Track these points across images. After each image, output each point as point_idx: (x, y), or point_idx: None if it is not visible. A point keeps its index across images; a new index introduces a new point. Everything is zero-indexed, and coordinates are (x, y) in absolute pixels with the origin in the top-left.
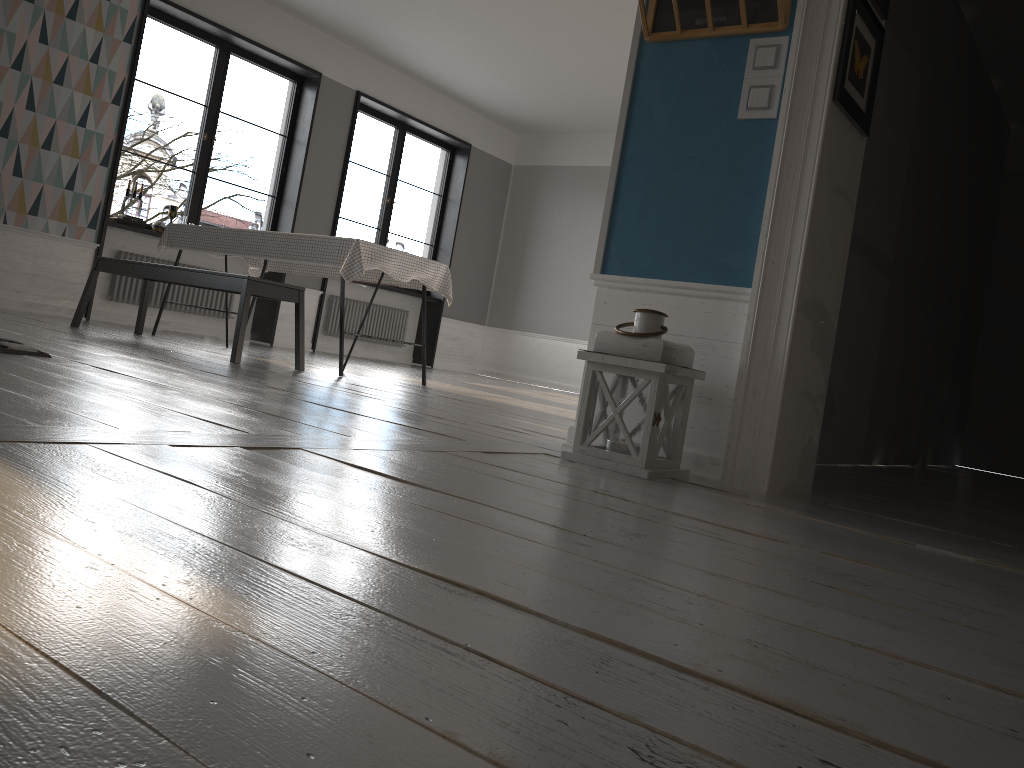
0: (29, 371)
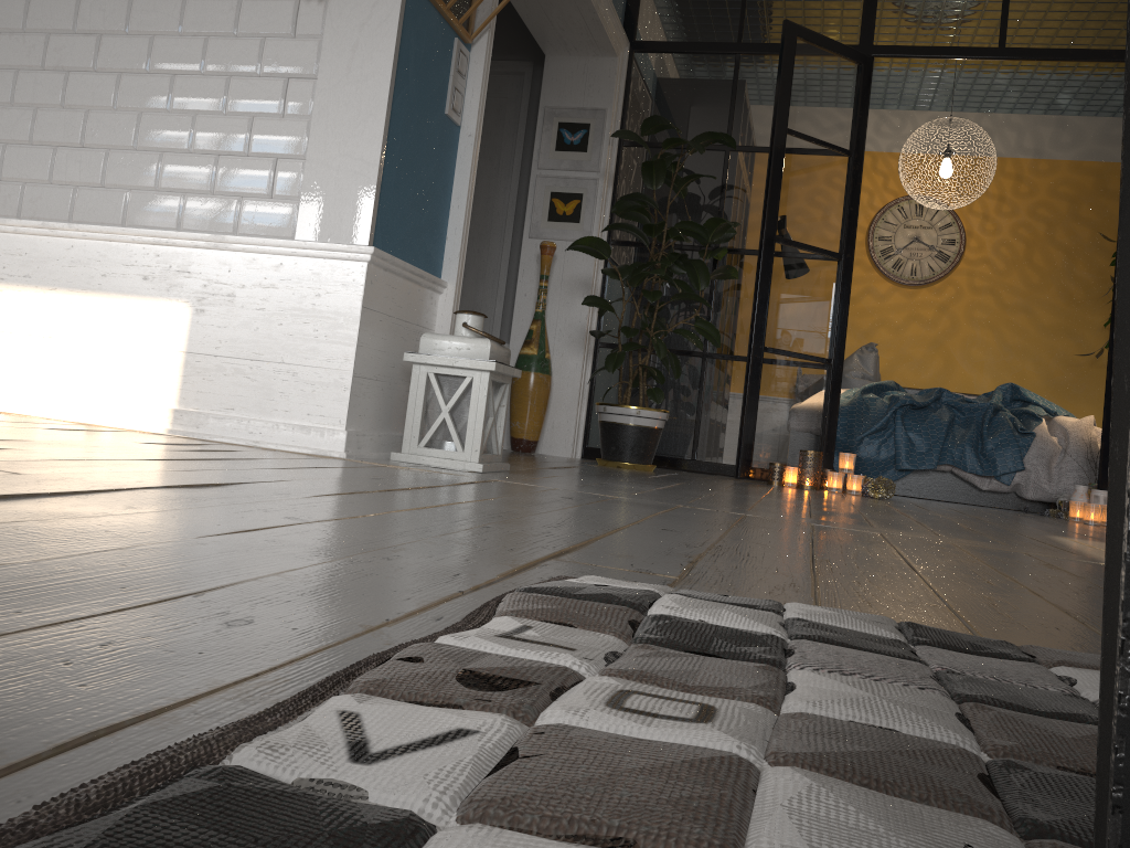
0: (855, 571)
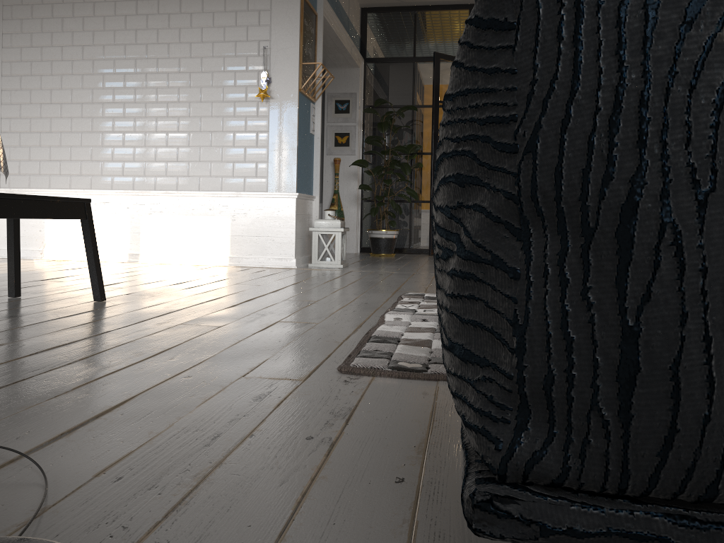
0: None
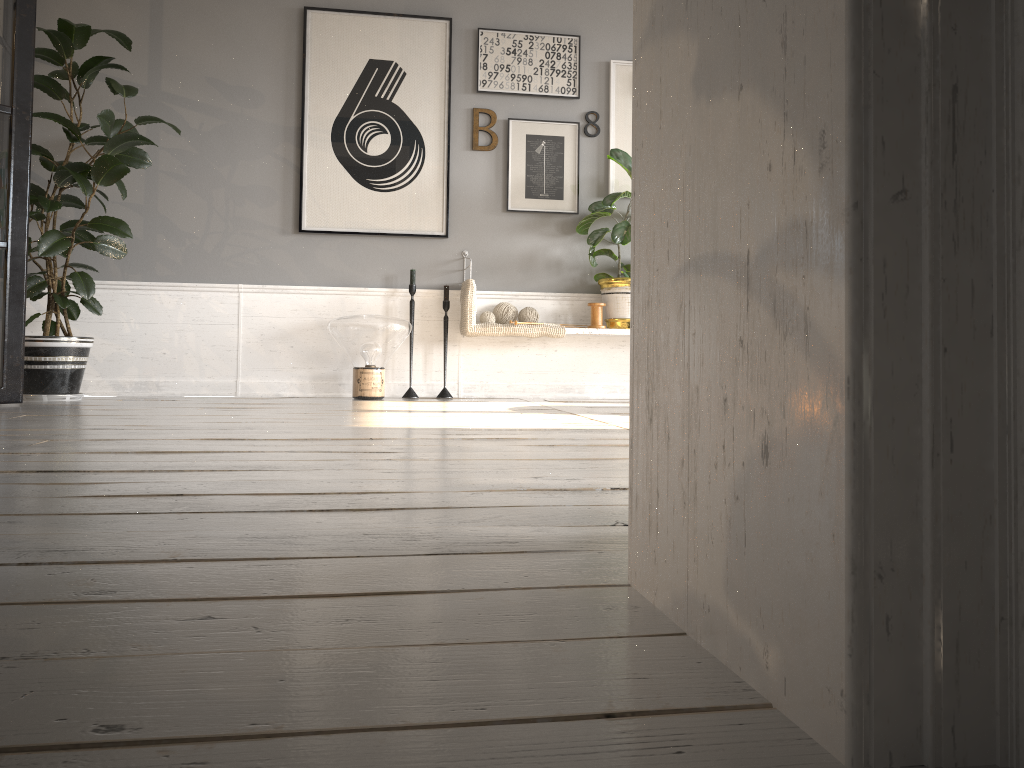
0: None
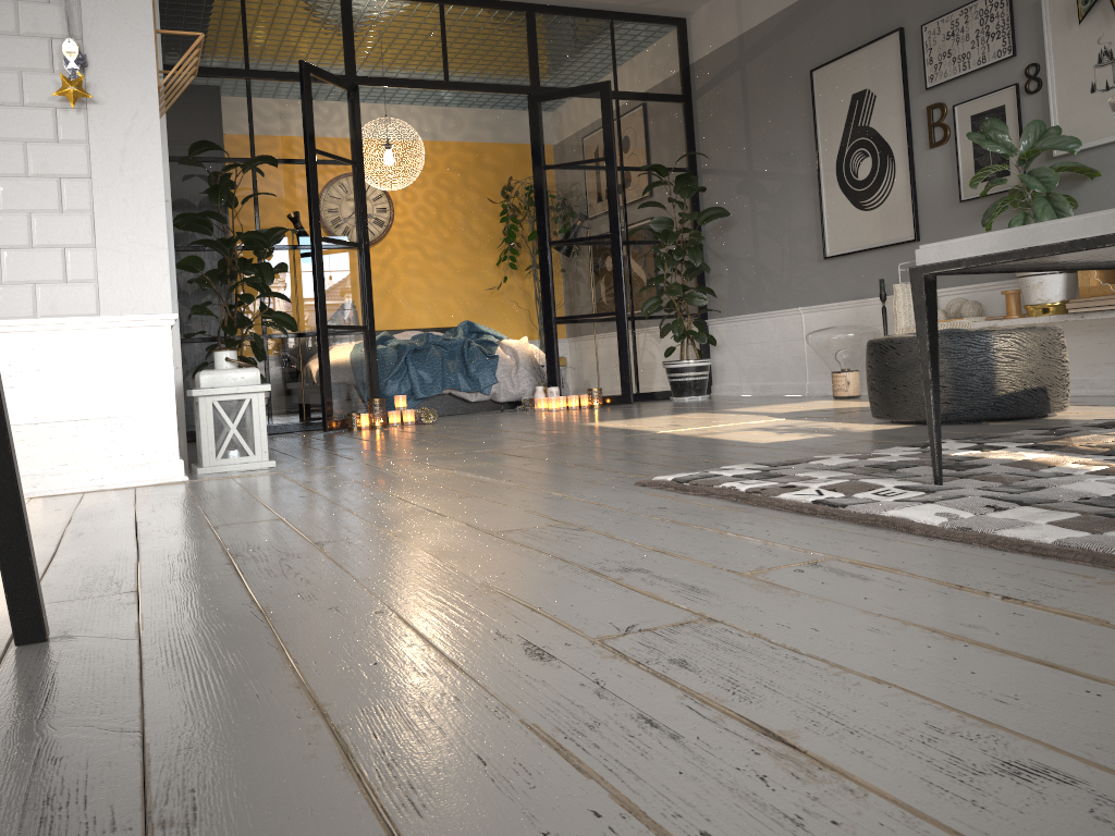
0: (644, 459)
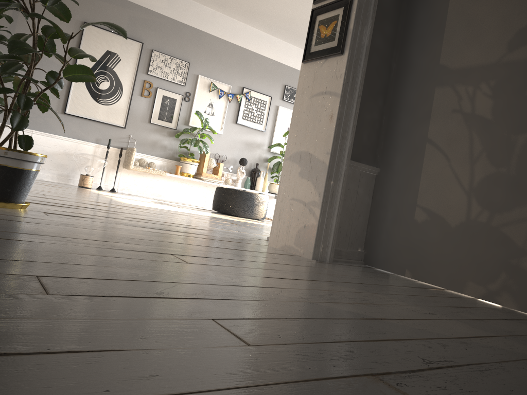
0: None
